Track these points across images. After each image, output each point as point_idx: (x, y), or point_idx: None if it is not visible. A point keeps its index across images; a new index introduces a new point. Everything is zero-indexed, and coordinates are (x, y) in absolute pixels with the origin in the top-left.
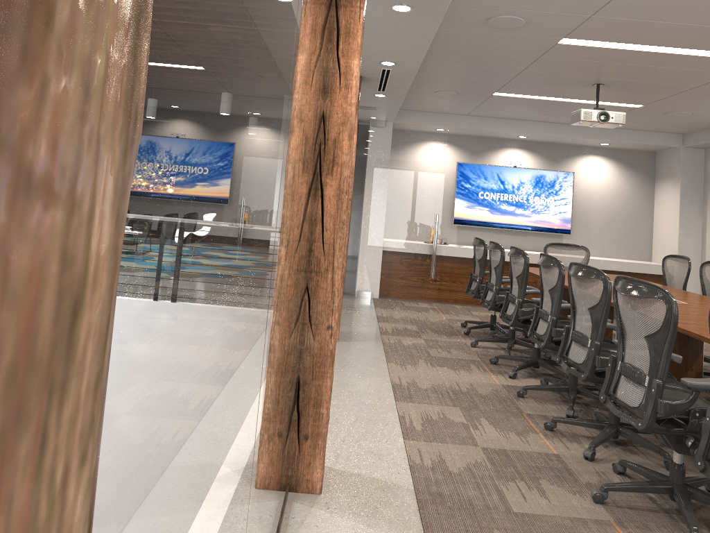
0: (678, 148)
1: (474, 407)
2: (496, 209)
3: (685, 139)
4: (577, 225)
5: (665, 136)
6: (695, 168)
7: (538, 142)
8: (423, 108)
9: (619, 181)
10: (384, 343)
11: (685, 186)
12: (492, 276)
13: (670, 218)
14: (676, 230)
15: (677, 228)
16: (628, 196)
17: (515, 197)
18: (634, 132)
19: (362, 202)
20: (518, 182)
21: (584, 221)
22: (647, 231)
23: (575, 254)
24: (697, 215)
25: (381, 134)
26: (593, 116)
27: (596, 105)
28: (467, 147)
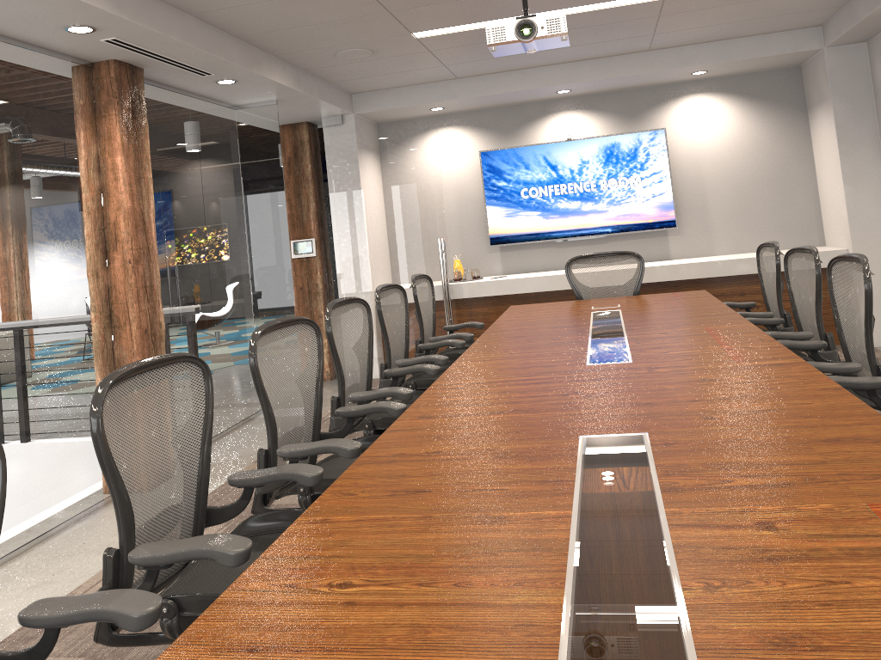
0: (821, 50)
1: (118, 654)
2: (551, 211)
3: (825, 32)
4: (687, 210)
5: (792, 36)
6: (855, 78)
7: (601, 94)
8: (382, 83)
9: (746, 126)
10: (226, 483)
11: (842, 112)
12: (395, 344)
13: (832, 171)
14: (841, 188)
15: (841, 185)
16: (766, 148)
17: (578, 186)
18: (735, 43)
19: (282, 247)
20: (579, 163)
21: (699, 202)
22: (808, 197)
23: (621, 267)
24: (874, 156)
25: (340, 136)
26: (508, 33)
27: (524, 11)
28: (493, 125)
